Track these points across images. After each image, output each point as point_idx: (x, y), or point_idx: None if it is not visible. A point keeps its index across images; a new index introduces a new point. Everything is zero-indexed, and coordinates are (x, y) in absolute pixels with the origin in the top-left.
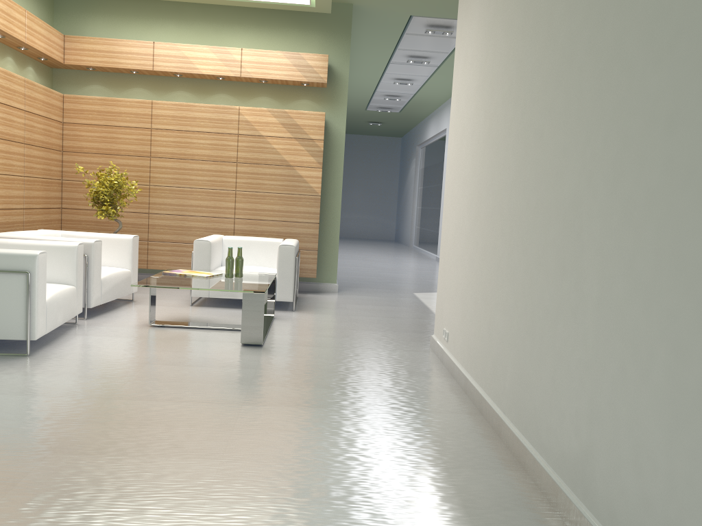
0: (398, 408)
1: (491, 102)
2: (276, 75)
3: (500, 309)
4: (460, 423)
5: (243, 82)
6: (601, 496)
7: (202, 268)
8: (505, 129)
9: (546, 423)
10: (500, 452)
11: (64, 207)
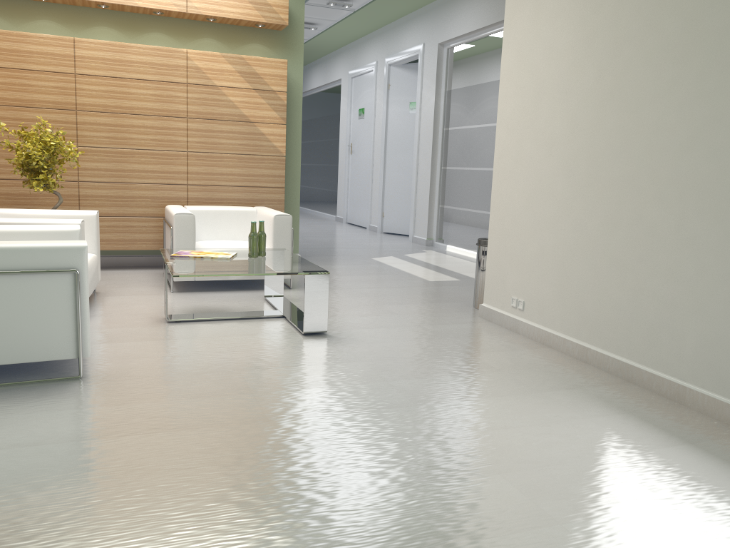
0: (557, 387)
1: (614, 60)
2: (230, 13)
3: (662, 276)
4: (629, 394)
5: (182, 19)
6: None
7: (186, 246)
8: (656, 90)
9: None
10: (703, 419)
11: None
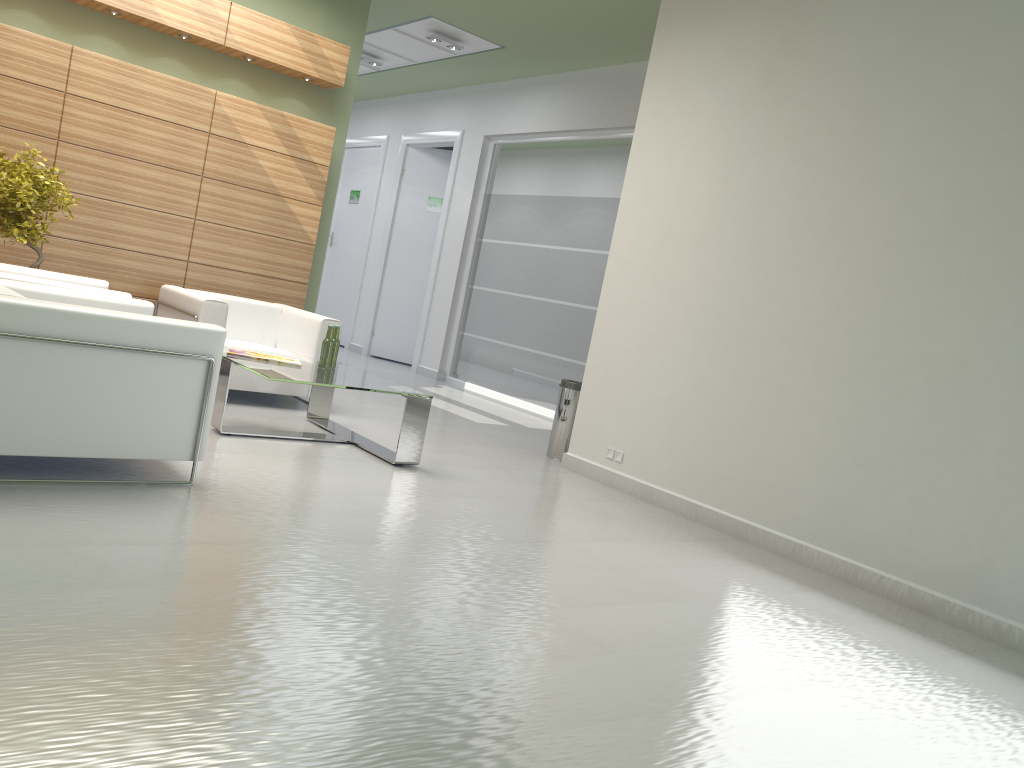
0: (683, 538)
1: (756, 222)
2: (277, 58)
3: (787, 438)
4: (749, 550)
5: (207, 49)
6: (1005, 597)
7: None
8: (798, 260)
9: (900, 545)
10: (819, 574)
11: None
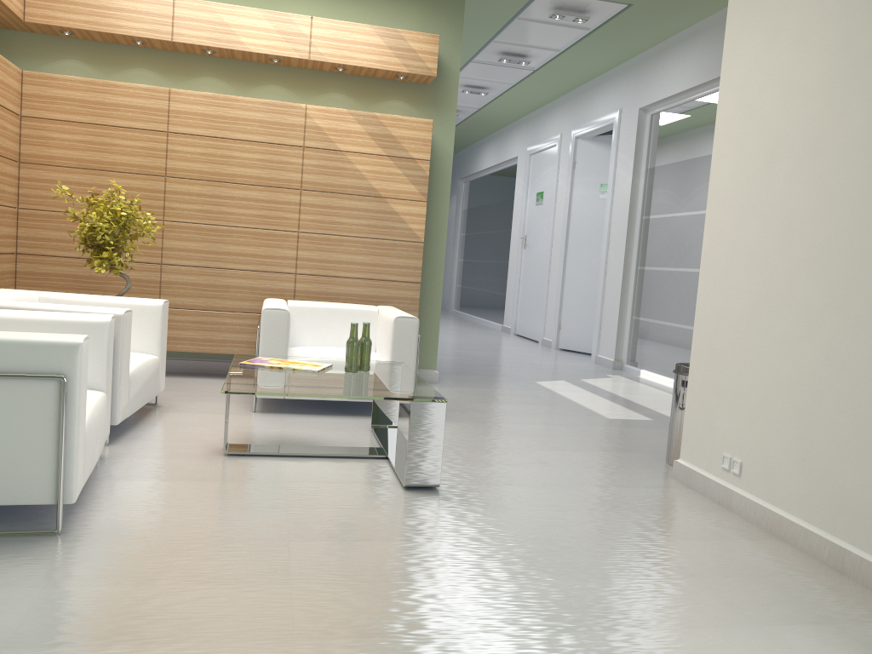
0: (791, 617)
1: None
2: (363, 61)
3: None
4: None
5: (305, 69)
6: None
7: (275, 352)
8: None
9: None
10: None
11: (20, 251)
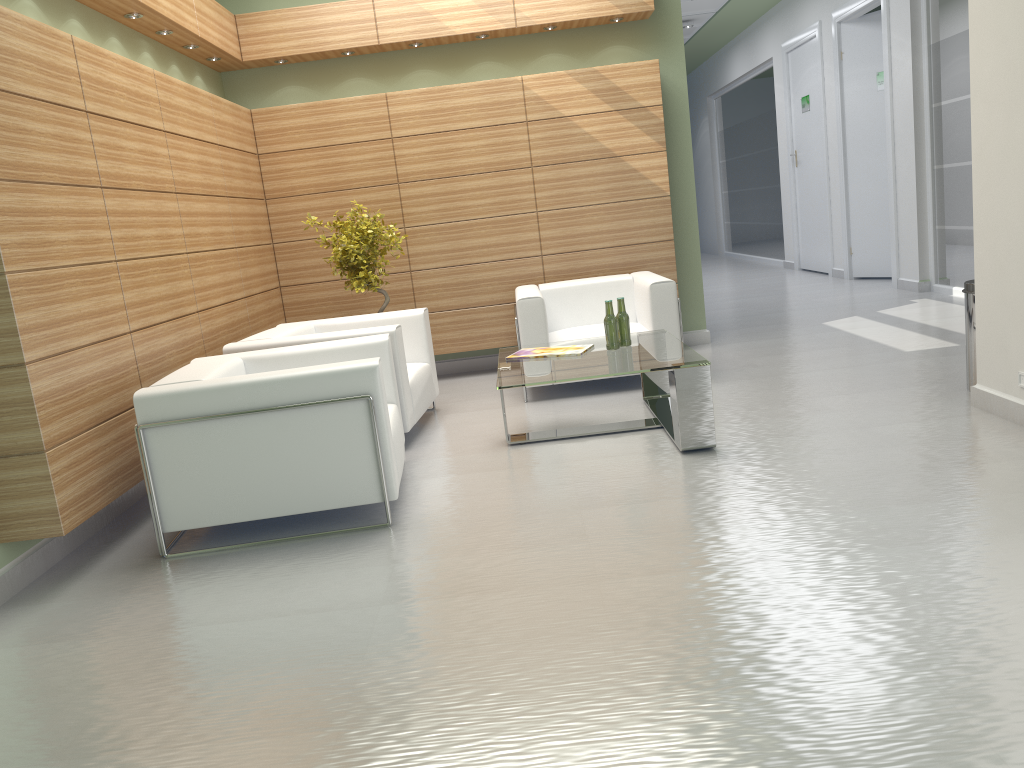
0: None
1: None
2: (572, 14)
3: None
4: None
5: (513, 37)
6: None
7: (536, 341)
8: None
9: None
10: None
11: (283, 284)
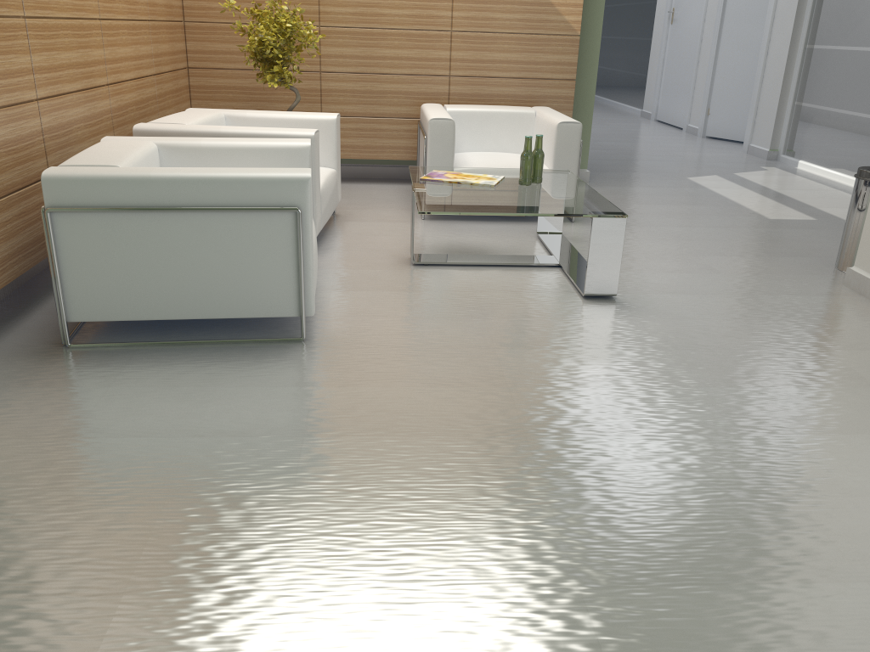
0: None
1: None
2: None
3: None
4: None
5: None
6: None
7: (442, 162)
8: None
9: None
10: None
11: (191, 66)
